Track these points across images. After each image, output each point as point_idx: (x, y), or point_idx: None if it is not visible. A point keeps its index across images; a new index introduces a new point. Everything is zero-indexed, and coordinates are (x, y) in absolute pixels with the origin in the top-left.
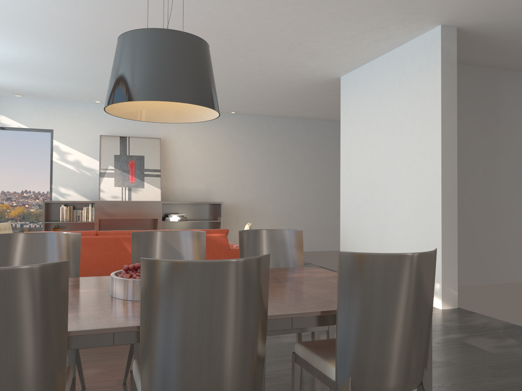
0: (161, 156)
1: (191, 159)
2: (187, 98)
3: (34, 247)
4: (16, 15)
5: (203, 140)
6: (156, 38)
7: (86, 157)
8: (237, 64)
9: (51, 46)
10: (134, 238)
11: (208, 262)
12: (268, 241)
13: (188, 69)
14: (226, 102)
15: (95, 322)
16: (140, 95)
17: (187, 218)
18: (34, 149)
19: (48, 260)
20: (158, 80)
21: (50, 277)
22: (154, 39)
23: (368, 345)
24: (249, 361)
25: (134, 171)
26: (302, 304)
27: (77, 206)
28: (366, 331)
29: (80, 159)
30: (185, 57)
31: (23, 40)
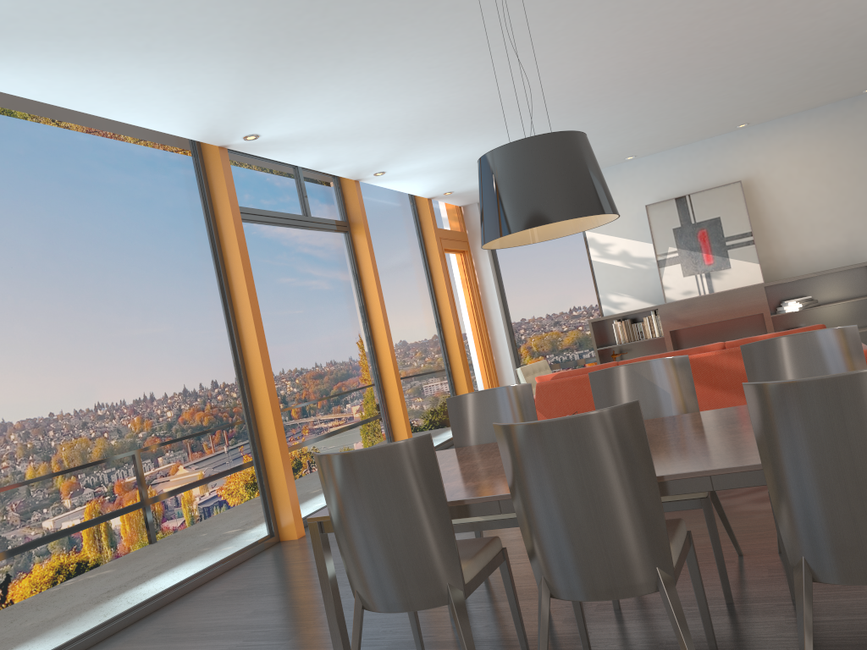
0: (749, 209)
1: (806, 198)
2: (548, 217)
3: (492, 406)
4: (466, 111)
5: (821, 159)
6: (503, 158)
7: (635, 242)
8: (805, 29)
9: (525, 123)
10: (593, 379)
11: (542, 422)
12: (803, 352)
13: (544, 181)
14: (838, 83)
15: (485, 490)
16: (499, 231)
17: (821, 301)
18: (565, 252)
19: (508, 419)
20: (513, 208)
21: (413, 451)
22: (500, 161)
23: (811, 511)
24: (633, 531)
25: (708, 246)
26: (741, 456)
27: (637, 318)
28: (803, 491)
29: (626, 249)
30: (538, 168)
31: (491, 131)
